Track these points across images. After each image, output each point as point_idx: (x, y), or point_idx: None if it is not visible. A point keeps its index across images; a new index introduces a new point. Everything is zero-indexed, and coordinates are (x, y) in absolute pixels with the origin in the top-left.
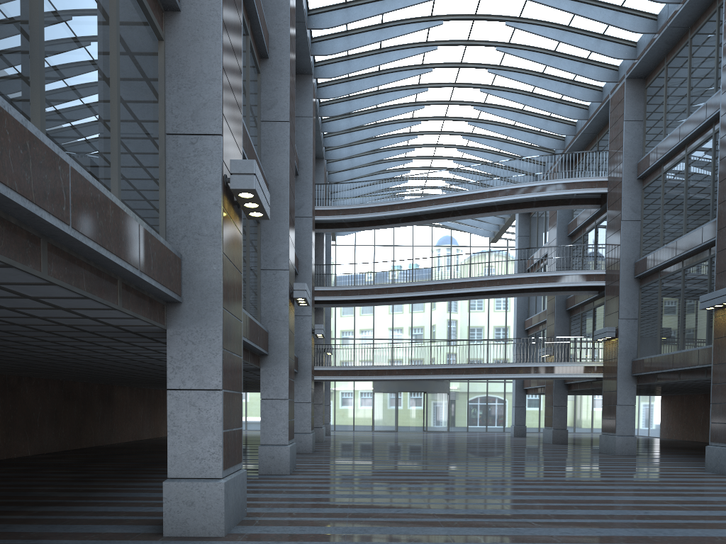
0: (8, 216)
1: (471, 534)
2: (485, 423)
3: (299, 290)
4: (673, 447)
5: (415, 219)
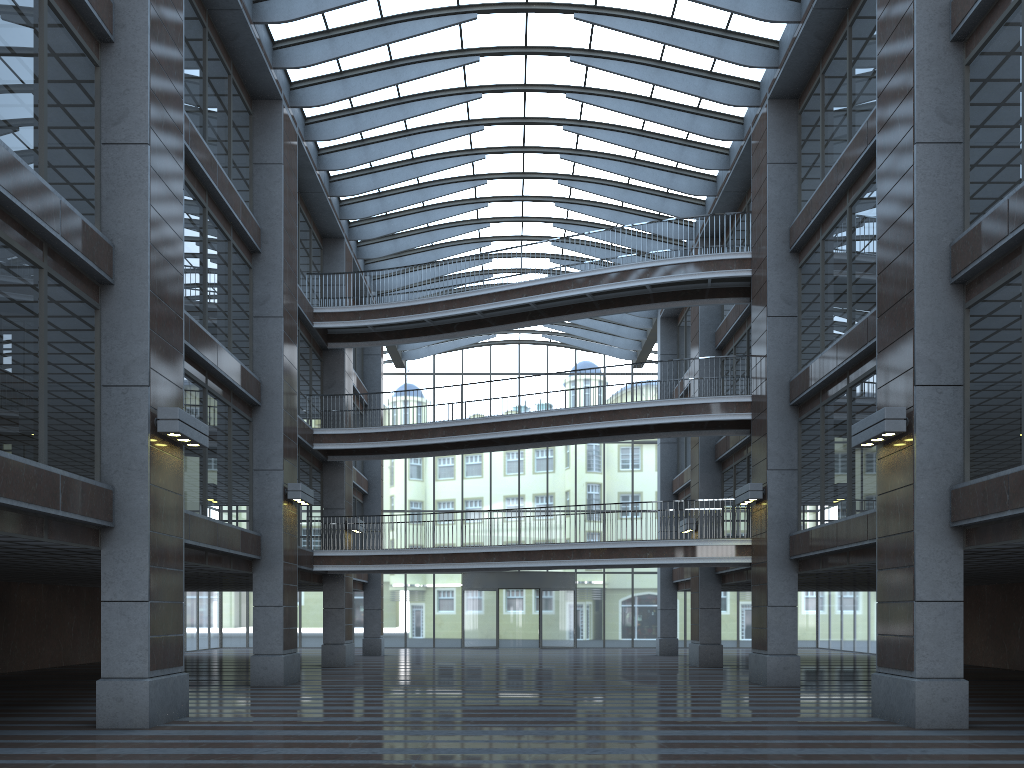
0: None
1: None
2: (630, 635)
3: (168, 419)
4: None
5: (476, 325)
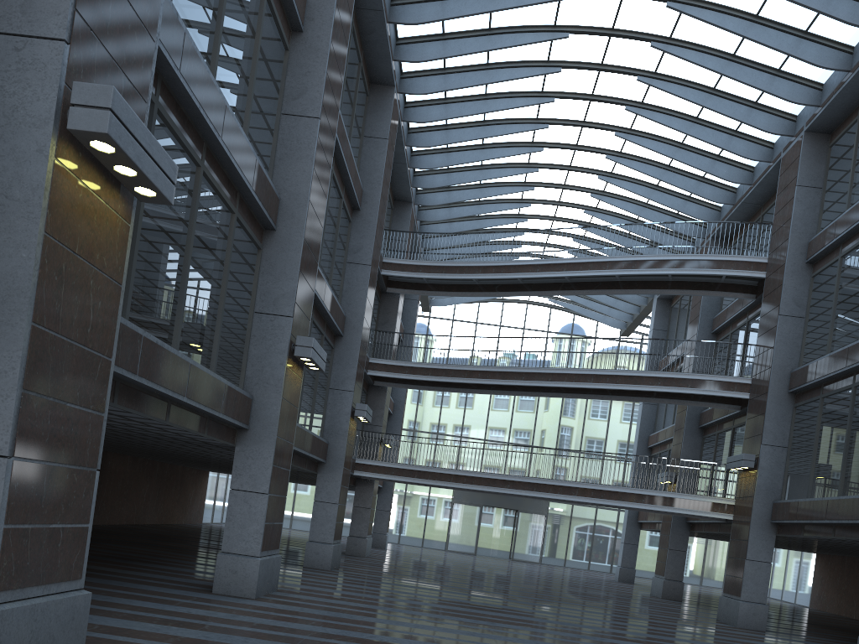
0: None
1: None
2: (588, 559)
3: (303, 346)
4: (821, 624)
5: (515, 288)
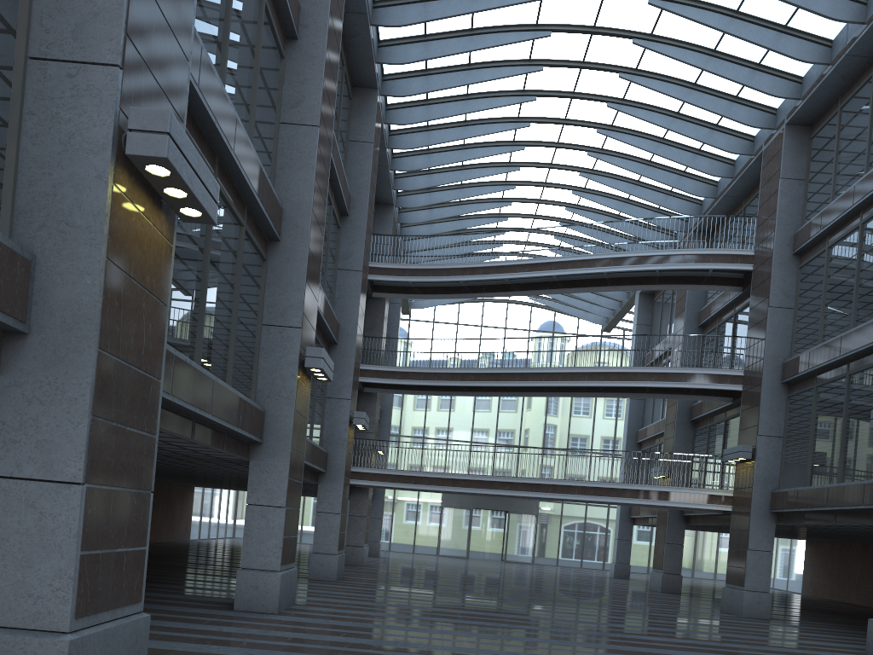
0: None
1: None
2: (580, 557)
3: (314, 356)
4: (819, 609)
5: (502, 288)
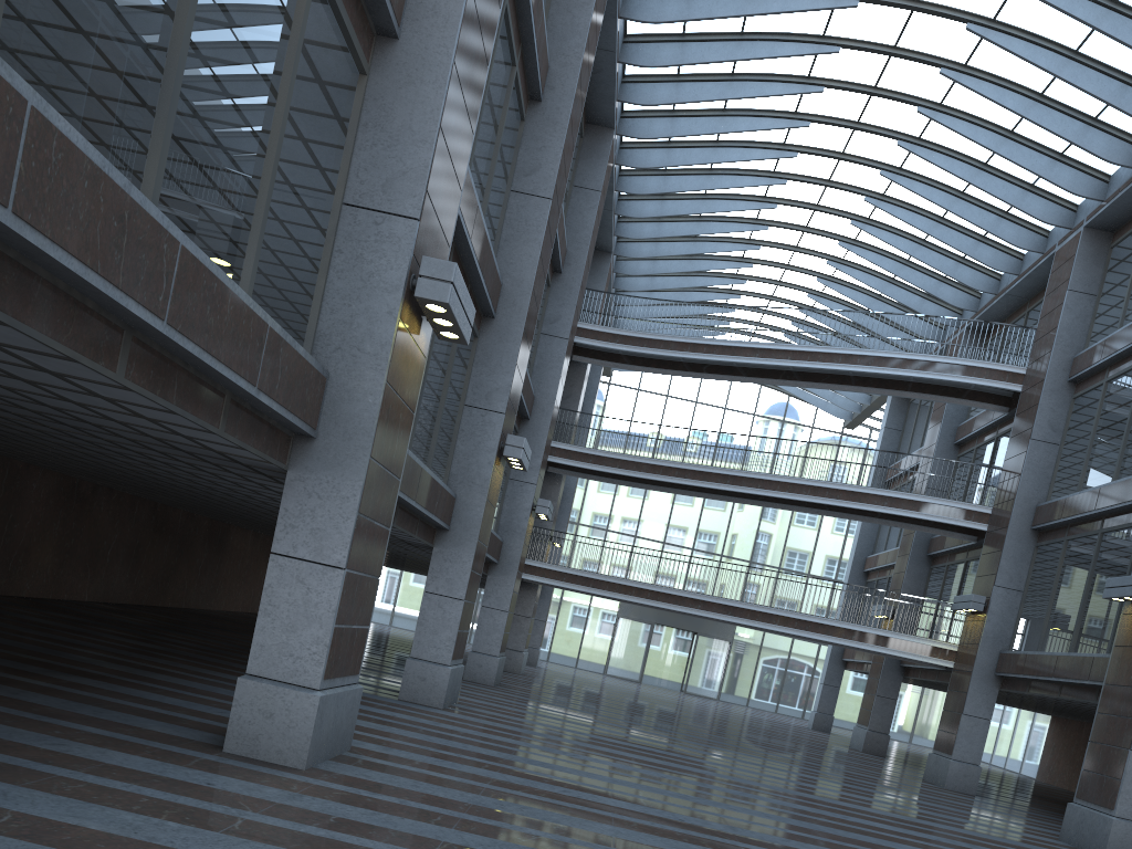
0: (84, 298)
1: (646, 843)
2: (776, 700)
3: (514, 445)
4: (1043, 796)
5: (727, 371)
